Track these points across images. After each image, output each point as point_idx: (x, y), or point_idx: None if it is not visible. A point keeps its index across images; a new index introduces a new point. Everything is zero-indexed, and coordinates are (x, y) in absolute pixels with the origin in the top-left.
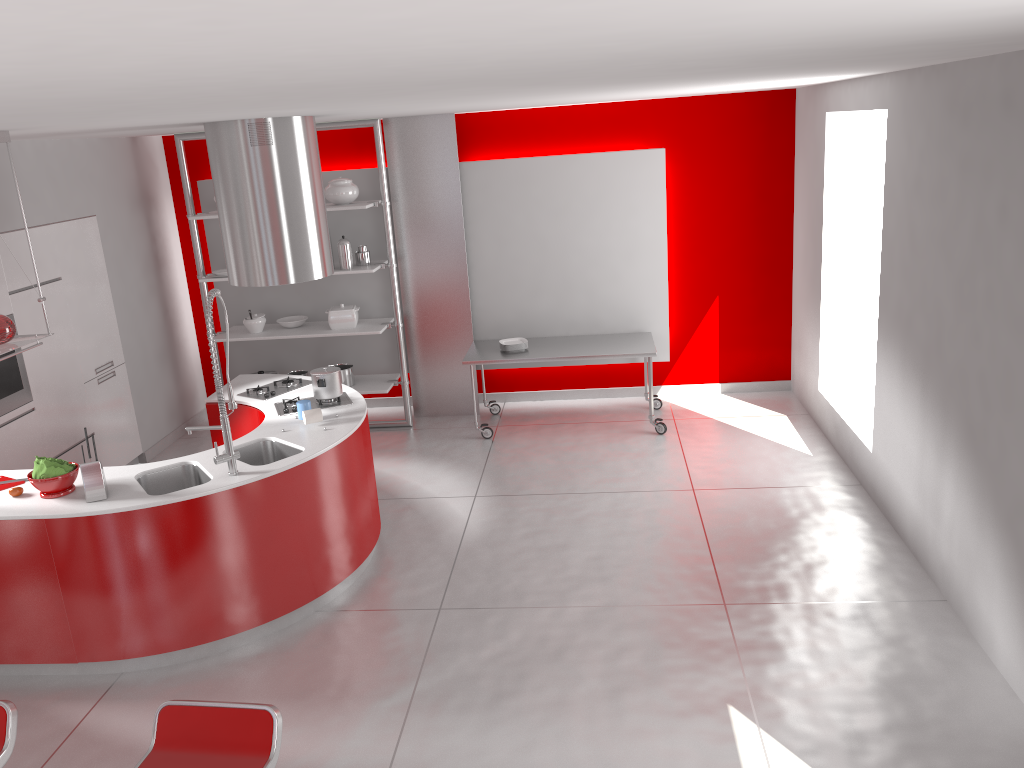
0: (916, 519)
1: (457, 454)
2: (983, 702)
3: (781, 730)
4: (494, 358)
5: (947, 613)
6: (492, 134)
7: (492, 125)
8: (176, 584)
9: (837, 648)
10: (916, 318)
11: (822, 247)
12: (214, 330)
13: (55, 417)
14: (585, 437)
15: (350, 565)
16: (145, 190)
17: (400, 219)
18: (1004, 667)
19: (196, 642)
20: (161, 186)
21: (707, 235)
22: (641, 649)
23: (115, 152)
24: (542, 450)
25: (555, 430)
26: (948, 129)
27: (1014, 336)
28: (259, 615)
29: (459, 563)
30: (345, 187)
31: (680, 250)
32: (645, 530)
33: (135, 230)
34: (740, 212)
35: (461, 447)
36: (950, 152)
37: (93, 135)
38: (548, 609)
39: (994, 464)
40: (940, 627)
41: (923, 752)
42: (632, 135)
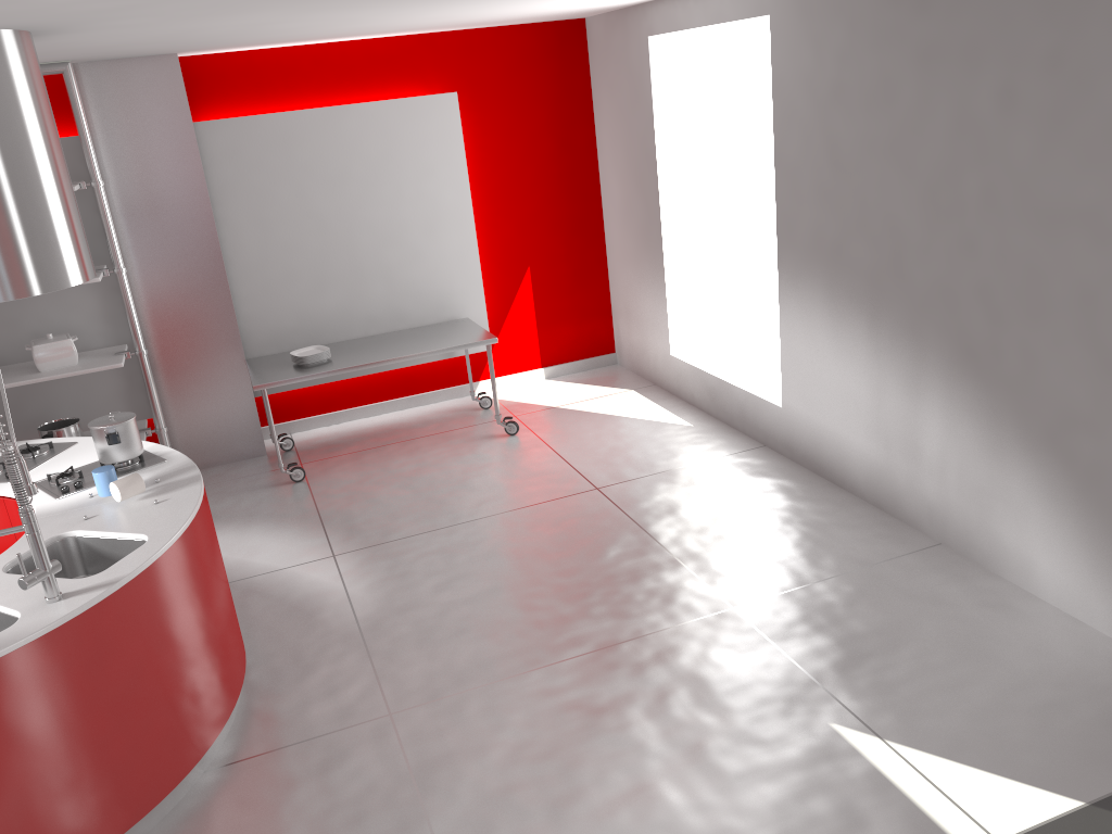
0: (874, 465)
1: (271, 509)
2: (1061, 638)
3: (907, 734)
4: (295, 375)
5: (953, 556)
6: (226, 84)
7: (225, 72)
8: None
9: (885, 623)
10: (851, 244)
11: (659, 193)
12: None
13: None
14: (425, 455)
15: (233, 691)
16: None
17: (117, 206)
18: (1055, 596)
19: None
20: None
21: (509, 196)
22: (683, 688)
23: None
24: (382, 481)
25: (381, 455)
26: (891, 19)
27: (1041, 234)
28: (135, 807)
29: (374, 646)
30: None
31: (481, 217)
32: (579, 546)
33: None
34: (542, 166)
35: (270, 499)
36: (898, 45)
37: None
38: (535, 673)
39: (1016, 381)
40: (959, 572)
41: (1057, 710)
42: (408, 79)
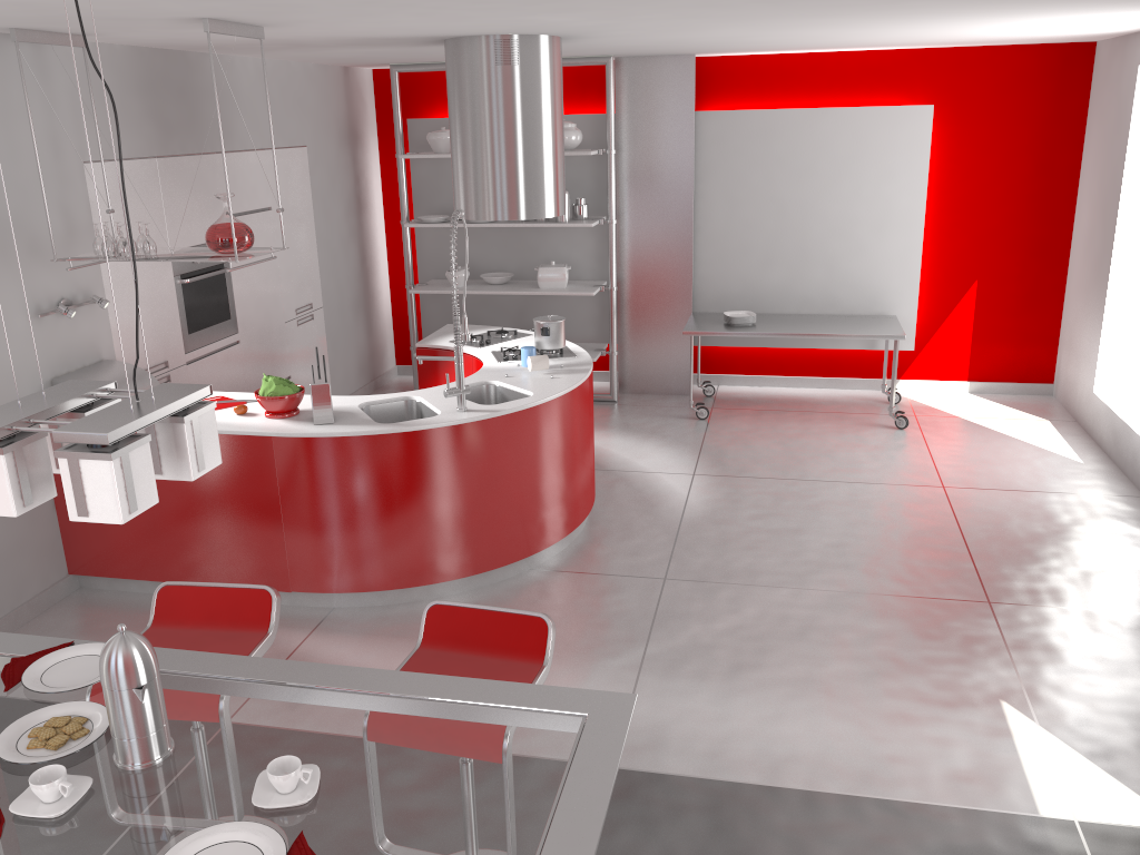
0: None
1: (669, 432)
2: None
3: (1065, 731)
4: (718, 330)
5: None
6: (733, 82)
7: (734, 71)
8: (397, 519)
9: (1126, 657)
10: None
11: (1116, 225)
12: (413, 282)
13: (257, 354)
14: (813, 426)
15: (567, 526)
16: (353, 126)
17: (623, 171)
18: None
19: (411, 583)
20: (368, 123)
21: (971, 209)
22: (895, 637)
23: (328, 81)
24: (765, 435)
25: (778, 417)
26: None
27: None
28: (476, 564)
29: (682, 537)
30: (569, 131)
31: (937, 225)
32: (890, 522)
33: (341, 167)
34: (1013, 185)
35: (673, 426)
36: None
37: (317, 55)
38: (786, 589)
39: None
40: None
41: None
42: (894, 89)
